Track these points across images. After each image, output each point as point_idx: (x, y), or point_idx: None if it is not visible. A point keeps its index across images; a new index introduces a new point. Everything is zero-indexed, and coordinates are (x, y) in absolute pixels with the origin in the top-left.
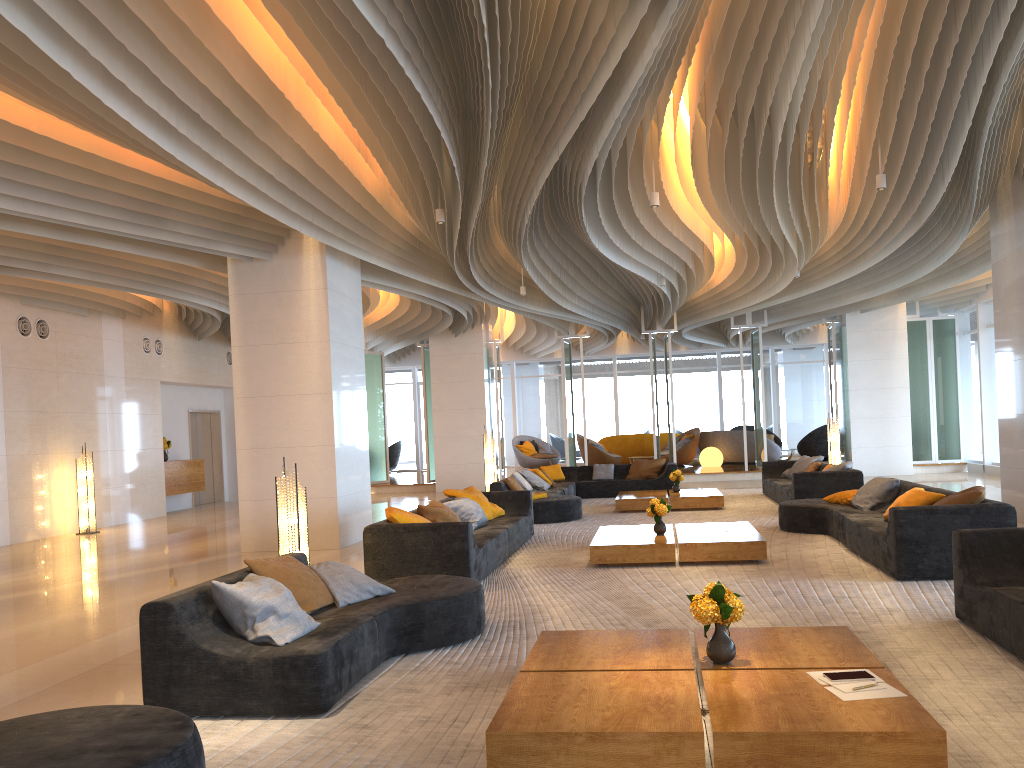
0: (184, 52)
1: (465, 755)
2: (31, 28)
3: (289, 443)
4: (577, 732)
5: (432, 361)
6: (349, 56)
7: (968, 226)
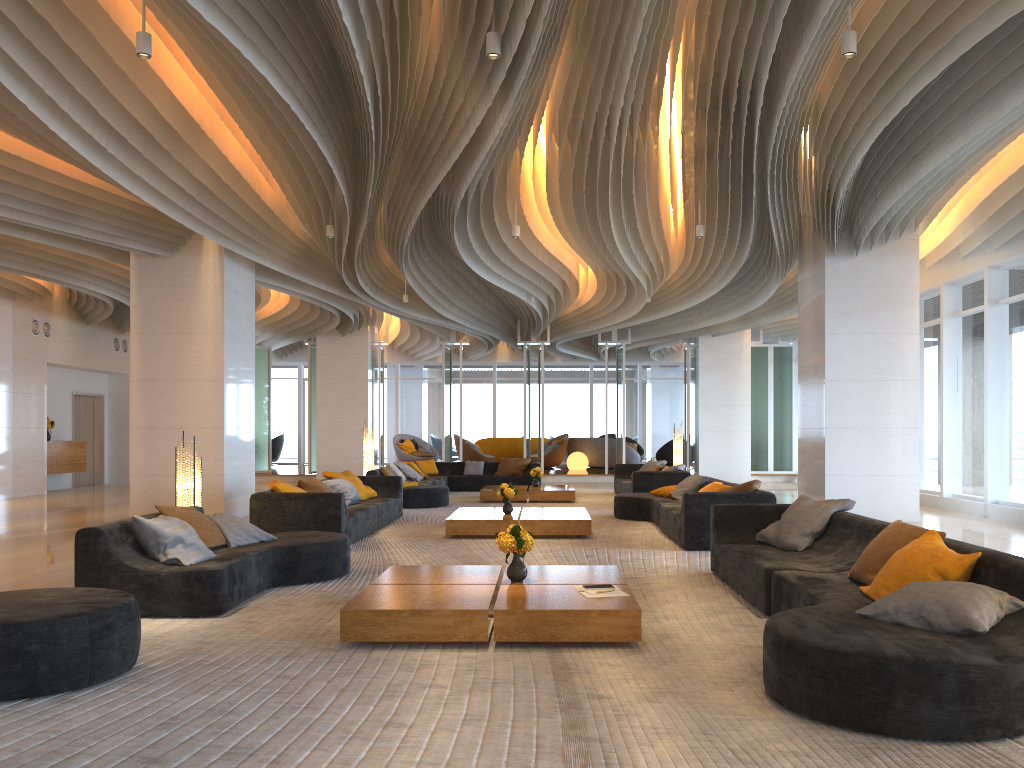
0: (120, 91)
1: (326, 635)
2: (1, 72)
3: (181, 424)
4: (403, 609)
5: (318, 358)
6: (259, 105)
7: (780, 270)
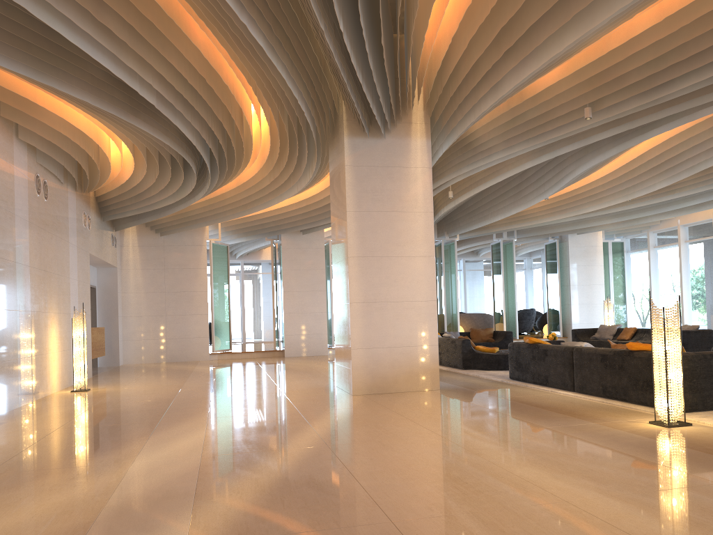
0: None
1: None
2: None
3: (397, 298)
4: None
5: (283, 252)
6: None
7: None
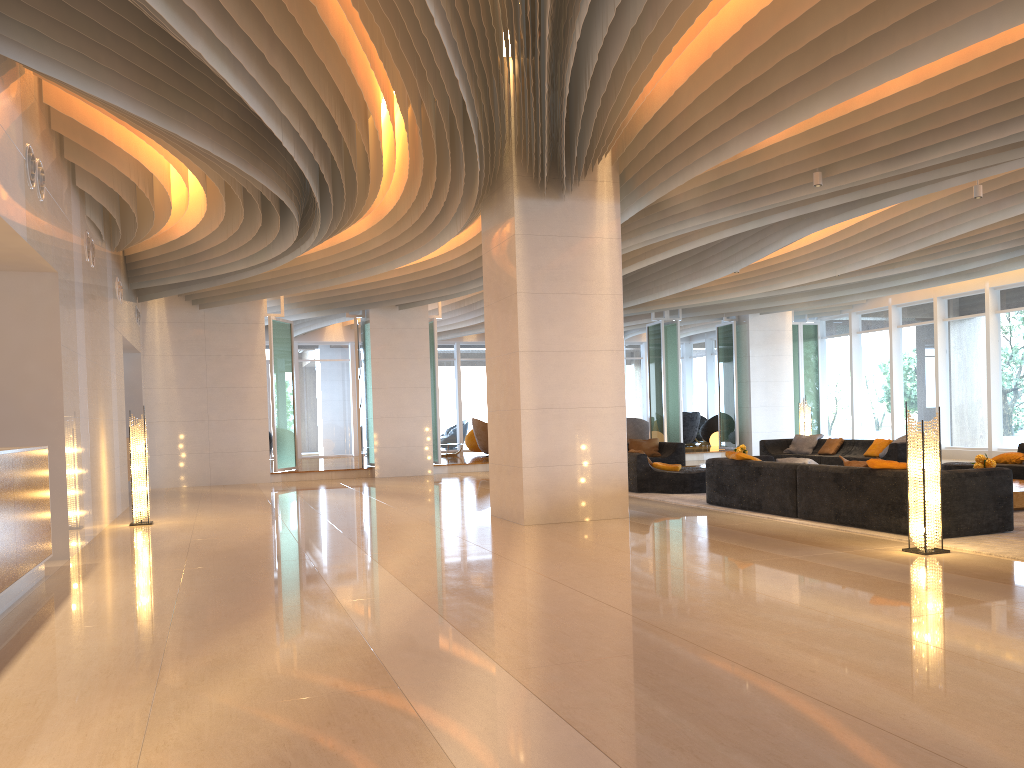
0: None
1: None
2: None
3: (578, 403)
4: None
5: (373, 334)
6: None
7: None
